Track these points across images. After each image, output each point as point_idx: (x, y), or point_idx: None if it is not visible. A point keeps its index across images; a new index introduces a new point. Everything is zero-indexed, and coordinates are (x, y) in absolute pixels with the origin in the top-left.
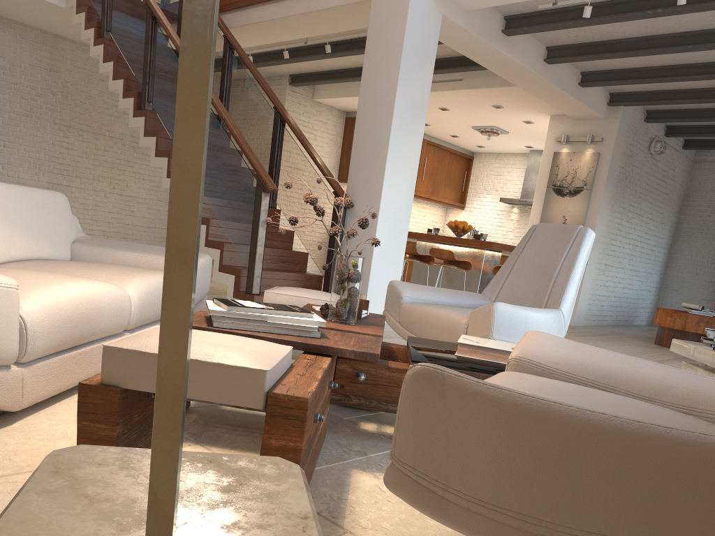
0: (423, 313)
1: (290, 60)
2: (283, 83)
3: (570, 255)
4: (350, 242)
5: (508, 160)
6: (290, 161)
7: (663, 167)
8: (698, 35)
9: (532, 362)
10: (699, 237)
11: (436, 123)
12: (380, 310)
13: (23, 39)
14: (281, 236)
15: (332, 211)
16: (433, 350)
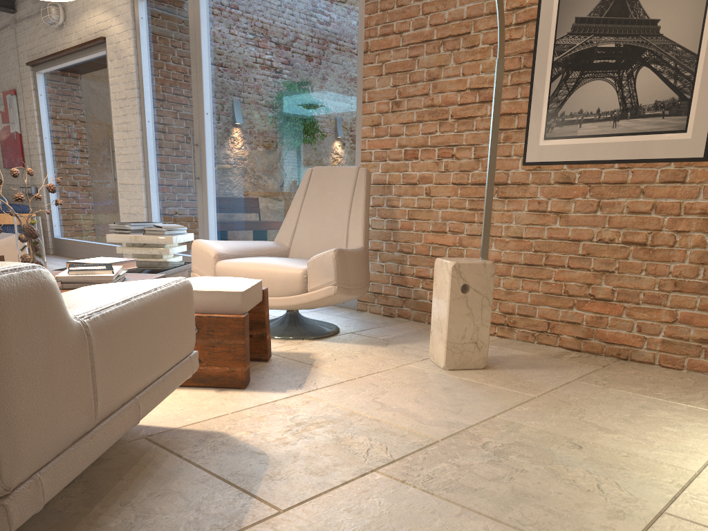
0: None
1: None
2: None
3: None
4: None
5: None
6: None
7: None
8: None
9: (222, 253)
10: None
11: None
12: None
13: None
14: None
15: None
16: None
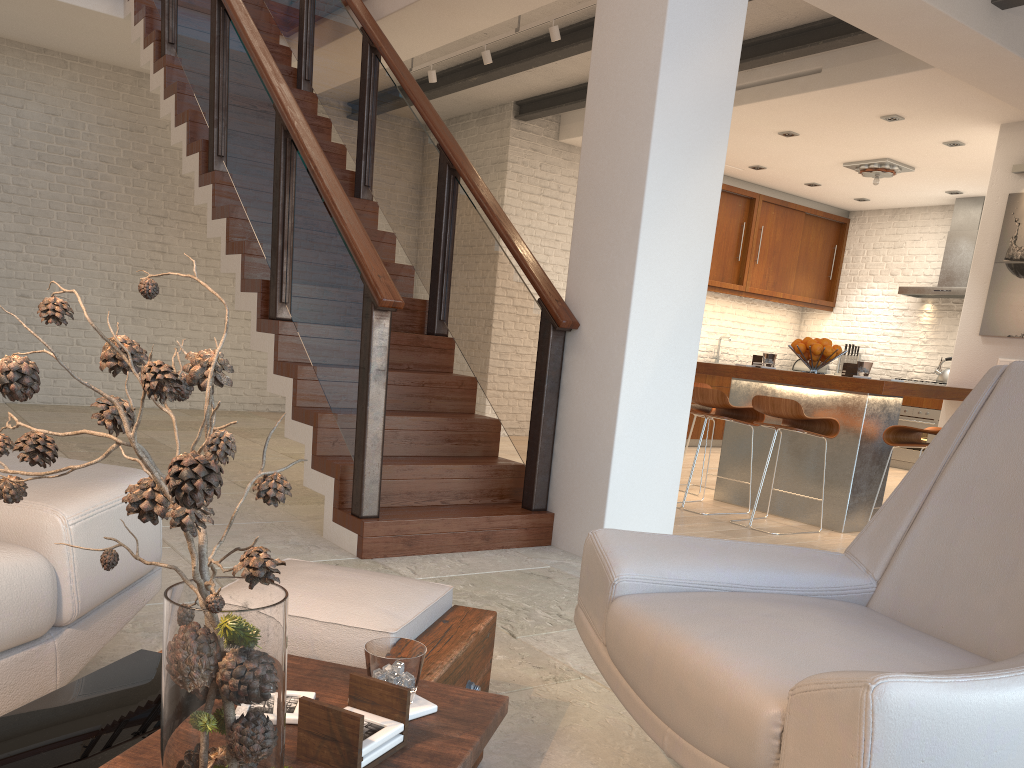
0: (659, 645)
1: (503, 70)
2: (504, 117)
3: None
4: (574, 399)
5: (914, 220)
6: (466, 245)
7: None
8: None
9: None
10: None
11: (776, 164)
12: None
13: (86, 83)
14: (451, 389)
15: (538, 337)
16: None
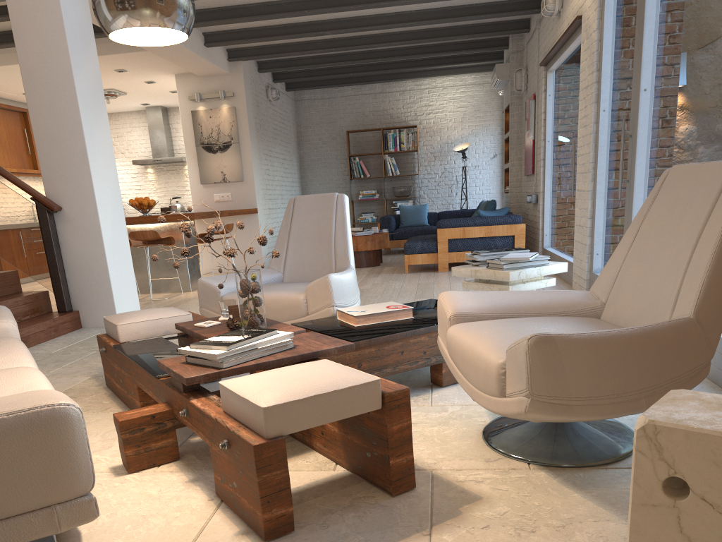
0: None
1: None
2: None
3: (338, 219)
4: (72, 248)
5: (124, 120)
6: None
7: (279, 110)
8: (309, 1)
9: (465, 314)
10: (320, 167)
11: None
12: (129, 309)
13: None
14: None
15: (36, 219)
16: (337, 328)
